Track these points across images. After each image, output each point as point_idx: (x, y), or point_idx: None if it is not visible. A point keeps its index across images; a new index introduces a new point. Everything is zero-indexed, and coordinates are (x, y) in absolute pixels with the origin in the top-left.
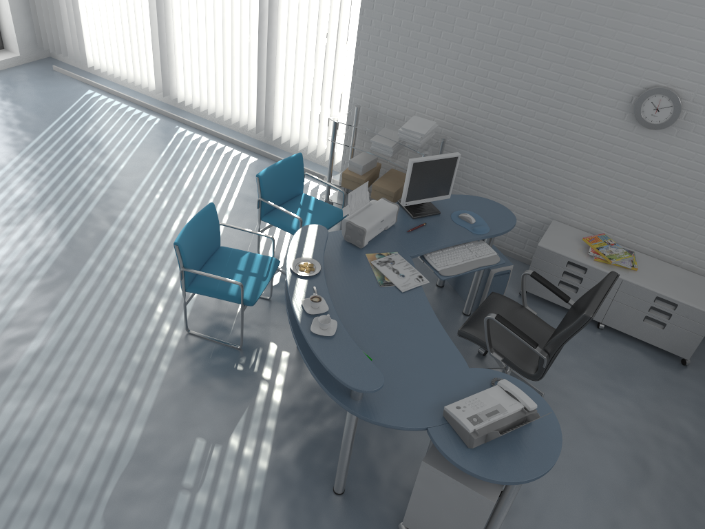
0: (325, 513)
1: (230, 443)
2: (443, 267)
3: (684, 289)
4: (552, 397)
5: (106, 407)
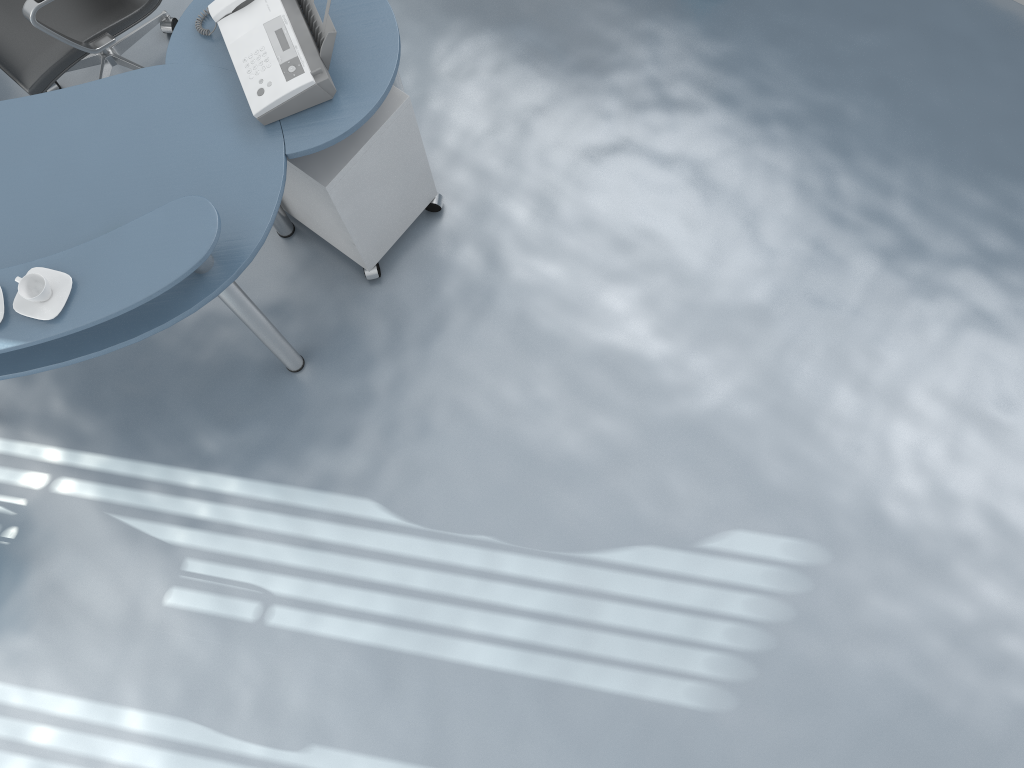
0: (333, 386)
1: (184, 541)
2: None
3: None
4: (169, 5)
5: None
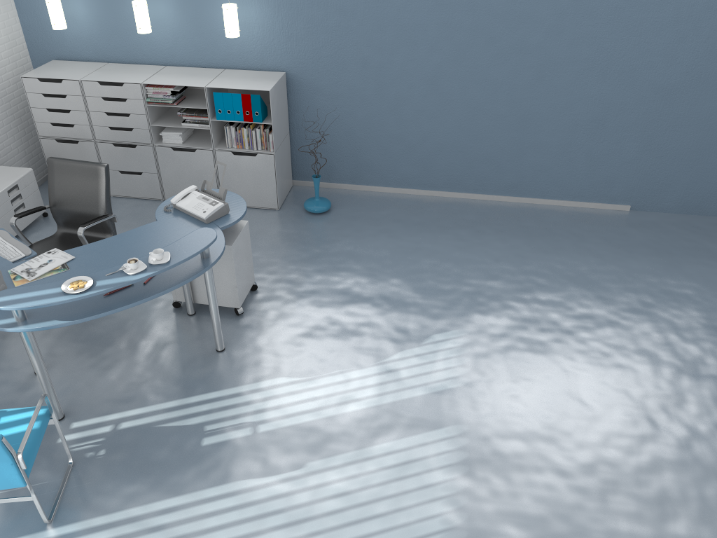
0: (242, 350)
1: (200, 421)
2: (20, 252)
3: (1, 178)
4: None
5: (188, 534)
